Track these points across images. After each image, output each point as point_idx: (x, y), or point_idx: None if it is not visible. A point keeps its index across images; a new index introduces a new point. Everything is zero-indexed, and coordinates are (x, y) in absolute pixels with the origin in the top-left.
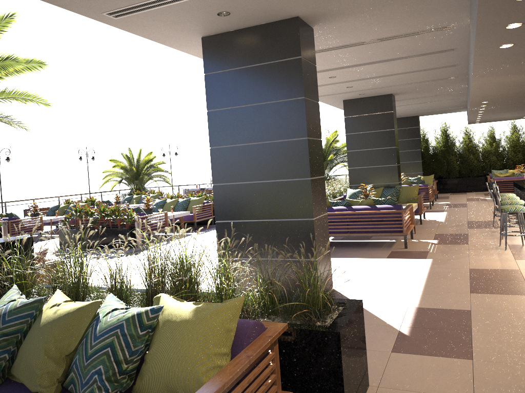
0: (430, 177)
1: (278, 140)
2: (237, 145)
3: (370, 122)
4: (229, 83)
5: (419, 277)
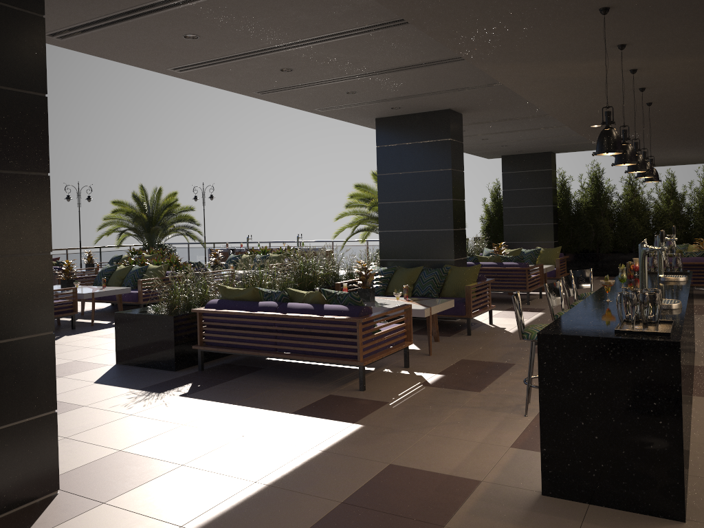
0: (554, 250)
1: None
2: None
3: (415, 156)
4: None
5: (260, 480)
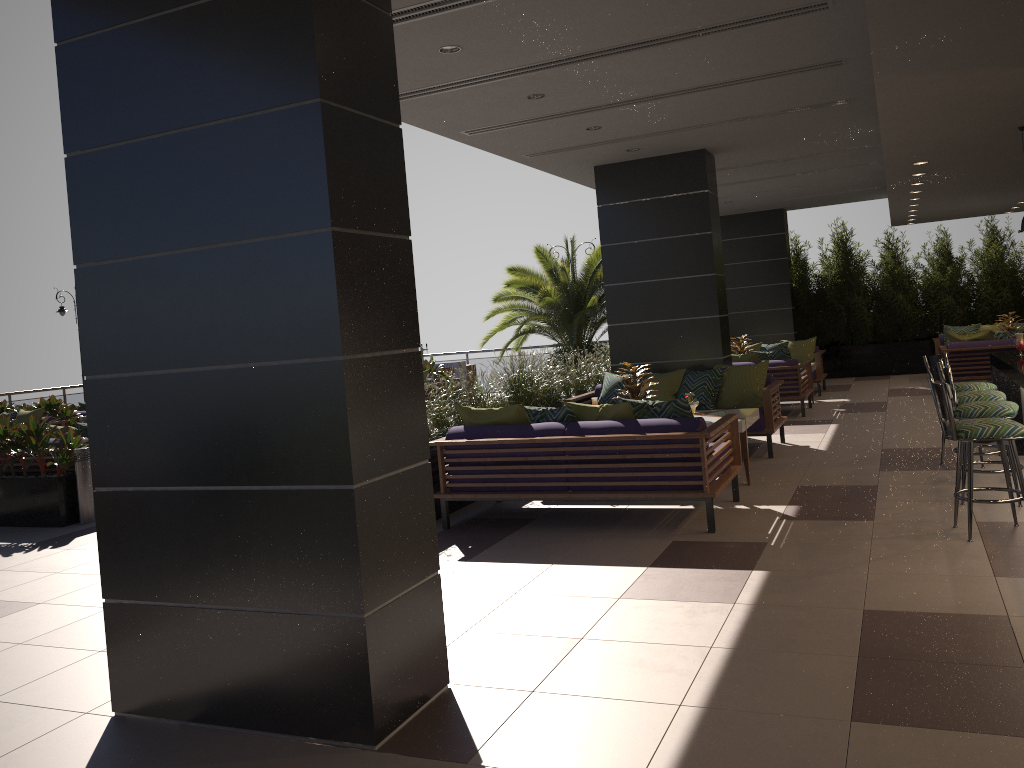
0: (808, 343)
1: (253, 240)
2: (144, 257)
3: (657, 217)
4: (120, 66)
5: (714, 644)
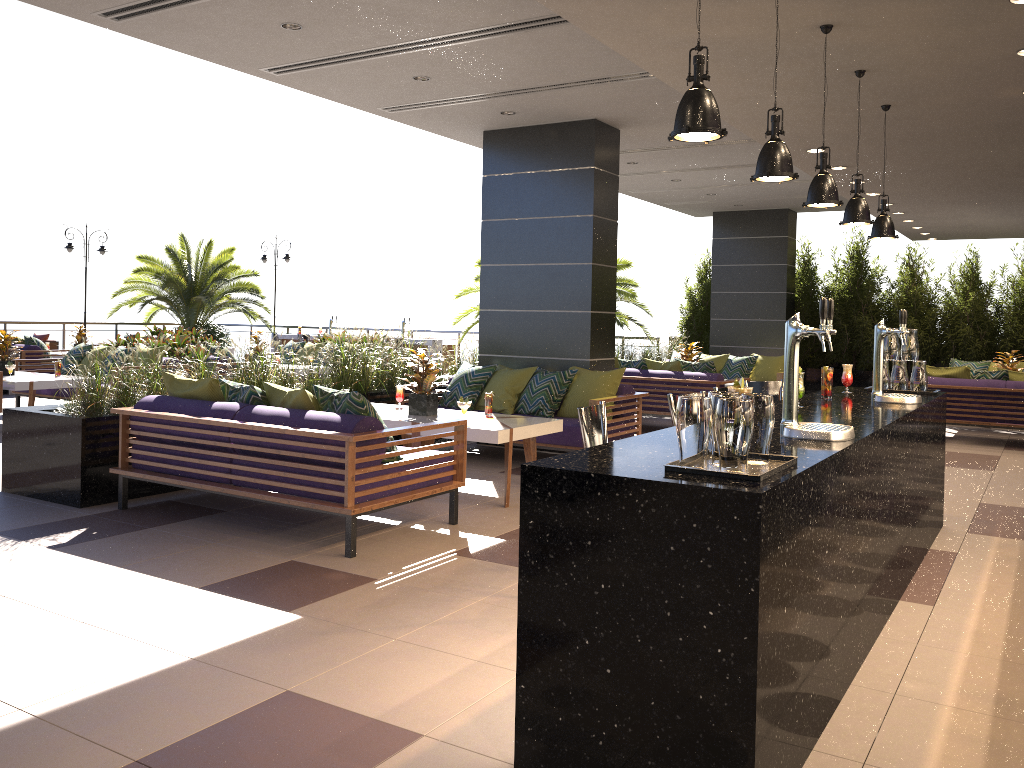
0: (779, 360)
1: None
2: None
3: (540, 193)
4: None
5: (33, 706)
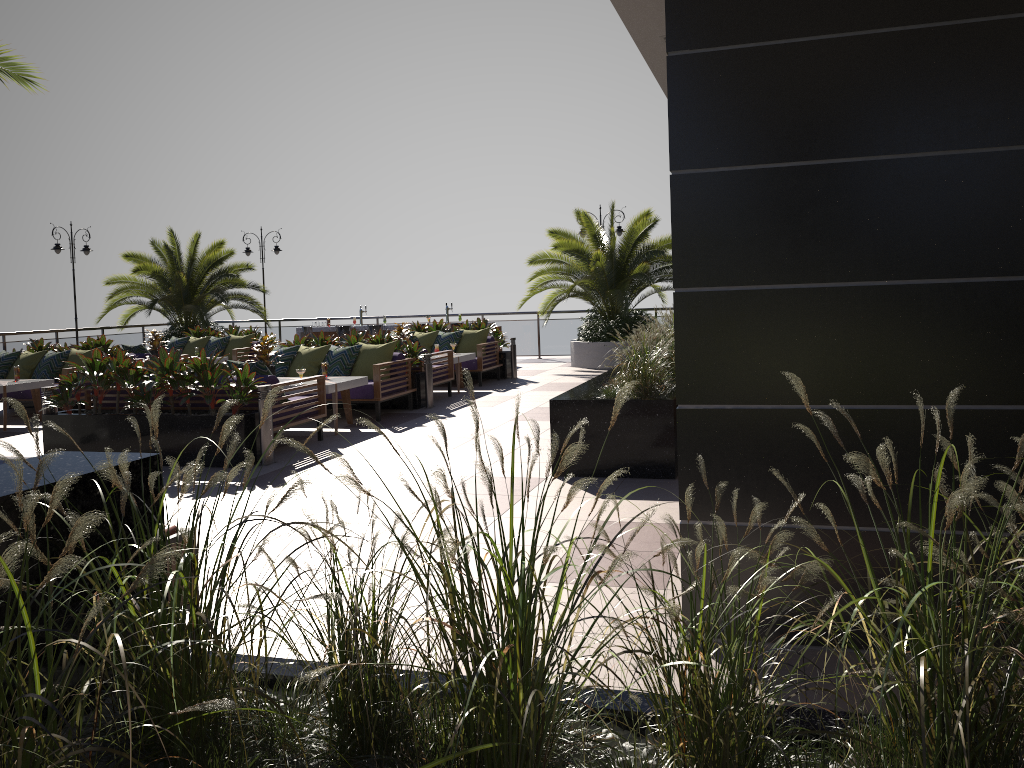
0: None
1: (926, 154)
2: (770, 166)
3: None
4: None
5: None
